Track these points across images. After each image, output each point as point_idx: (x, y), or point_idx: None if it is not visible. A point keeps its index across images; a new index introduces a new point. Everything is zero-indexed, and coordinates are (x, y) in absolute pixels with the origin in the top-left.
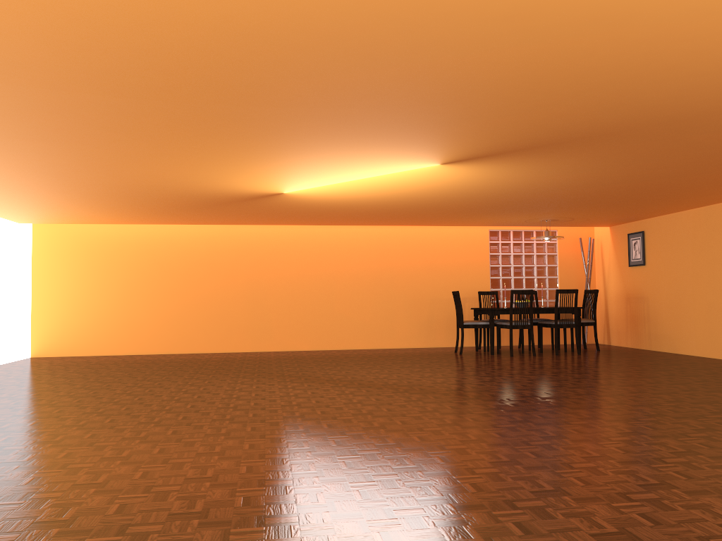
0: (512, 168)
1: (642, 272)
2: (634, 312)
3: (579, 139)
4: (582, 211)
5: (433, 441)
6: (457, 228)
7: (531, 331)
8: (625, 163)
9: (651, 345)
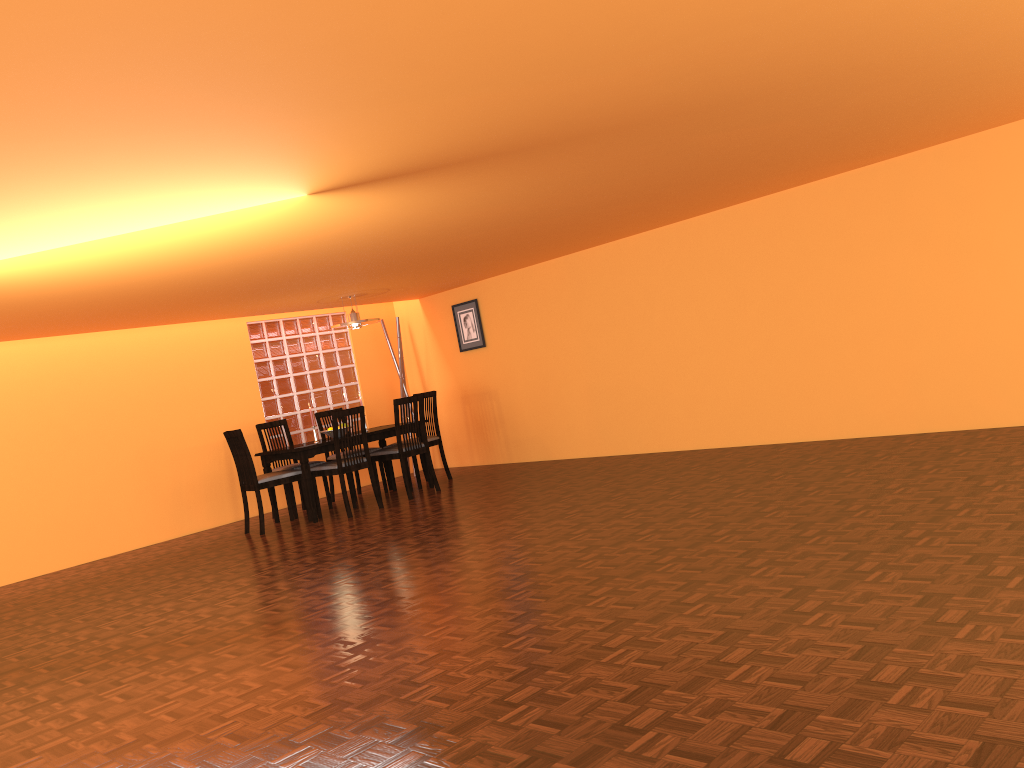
0: (412, 200)
1: (483, 357)
2: (479, 414)
3: (568, 140)
4: (416, 276)
5: (584, 721)
6: (196, 325)
7: (370, 471)
8: (568, 187)
9: (512, 456)
